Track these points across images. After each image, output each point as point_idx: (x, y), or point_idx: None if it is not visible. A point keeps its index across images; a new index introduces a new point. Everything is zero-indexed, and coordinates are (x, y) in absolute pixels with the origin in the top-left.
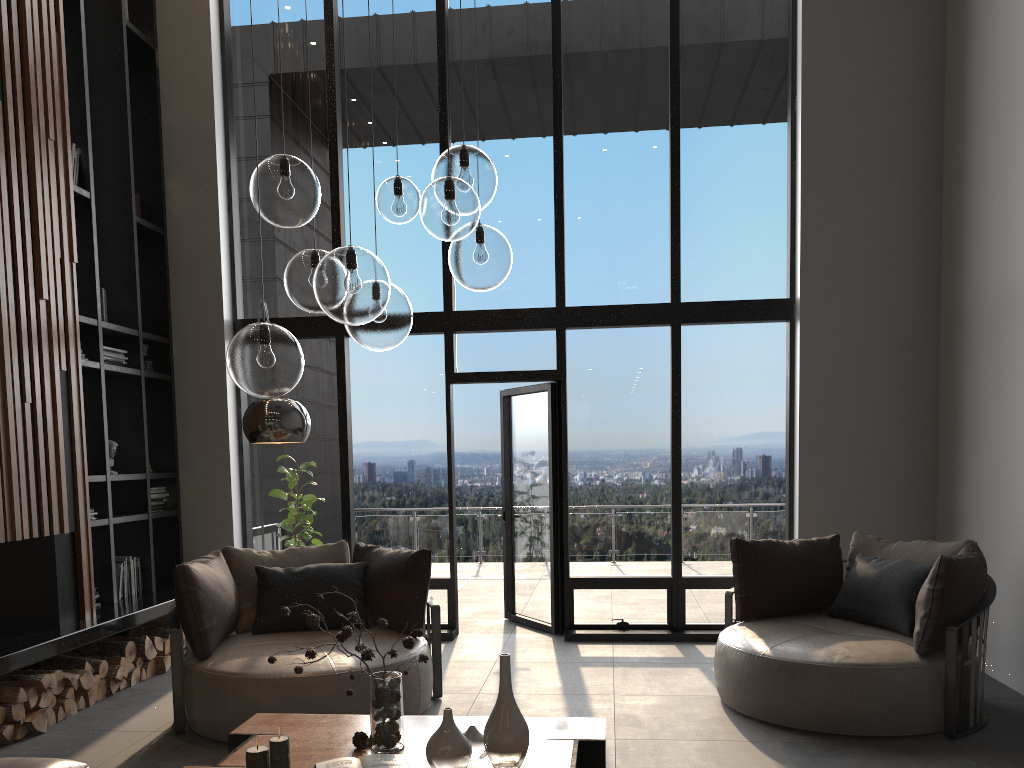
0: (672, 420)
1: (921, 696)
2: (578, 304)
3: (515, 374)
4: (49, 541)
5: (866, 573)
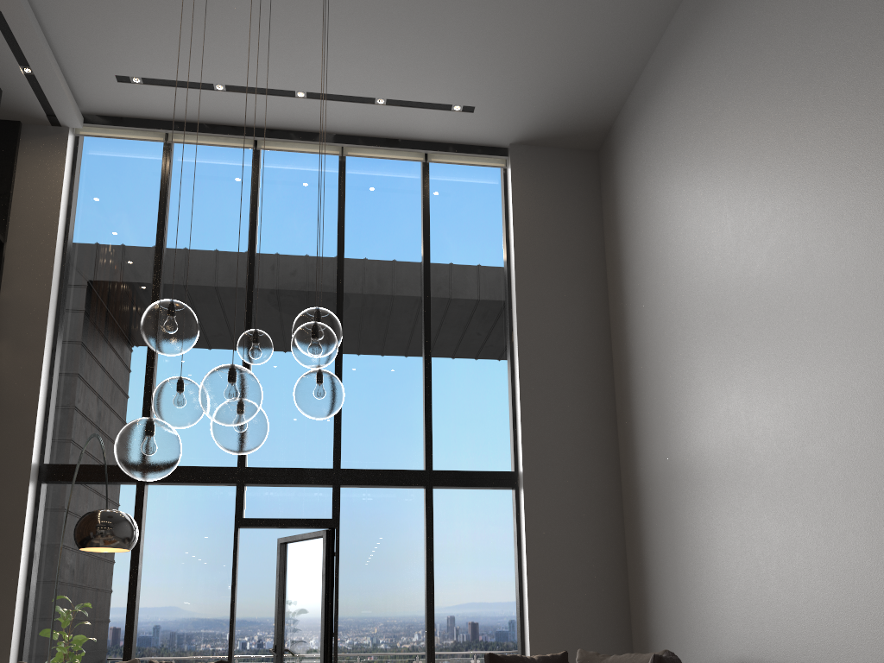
0: (427, 563)
1: None
2: (351, 467)
3: (296, 521)
4: None
5: None
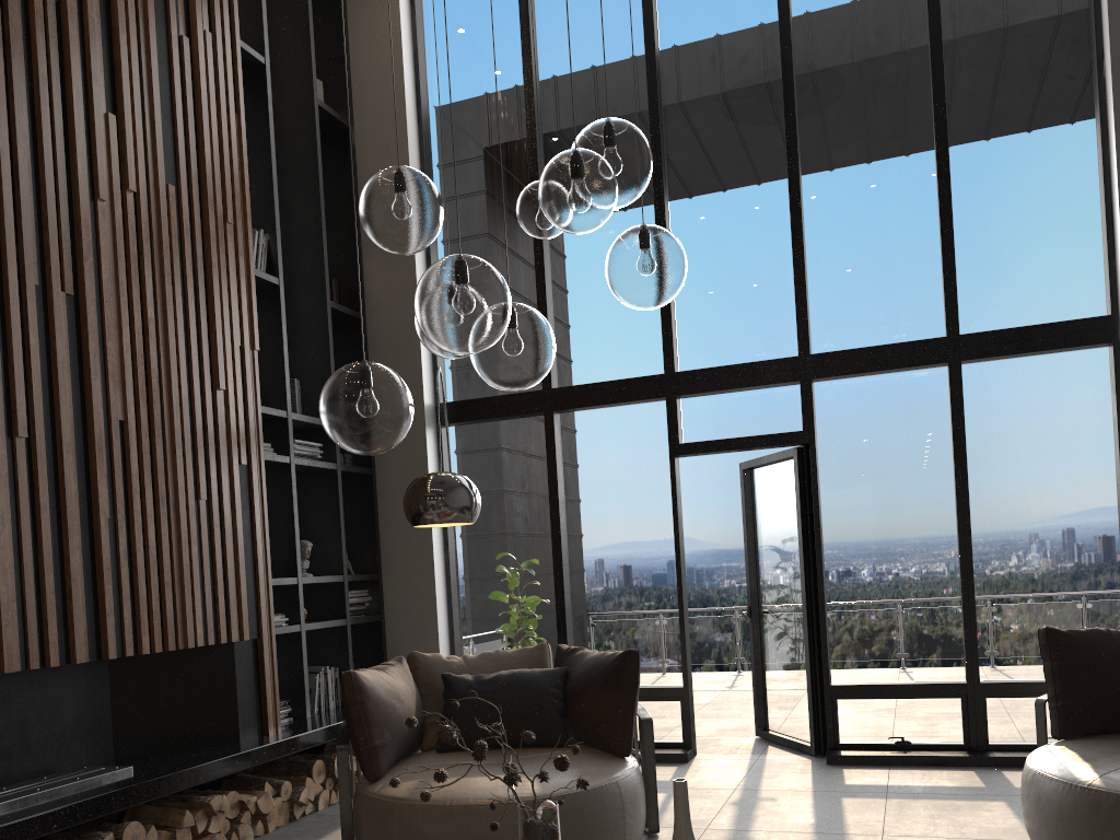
0: (956, 483)
1: None
2: (827, 350)
3: (752, 440)
4: (228, 649)
5: None
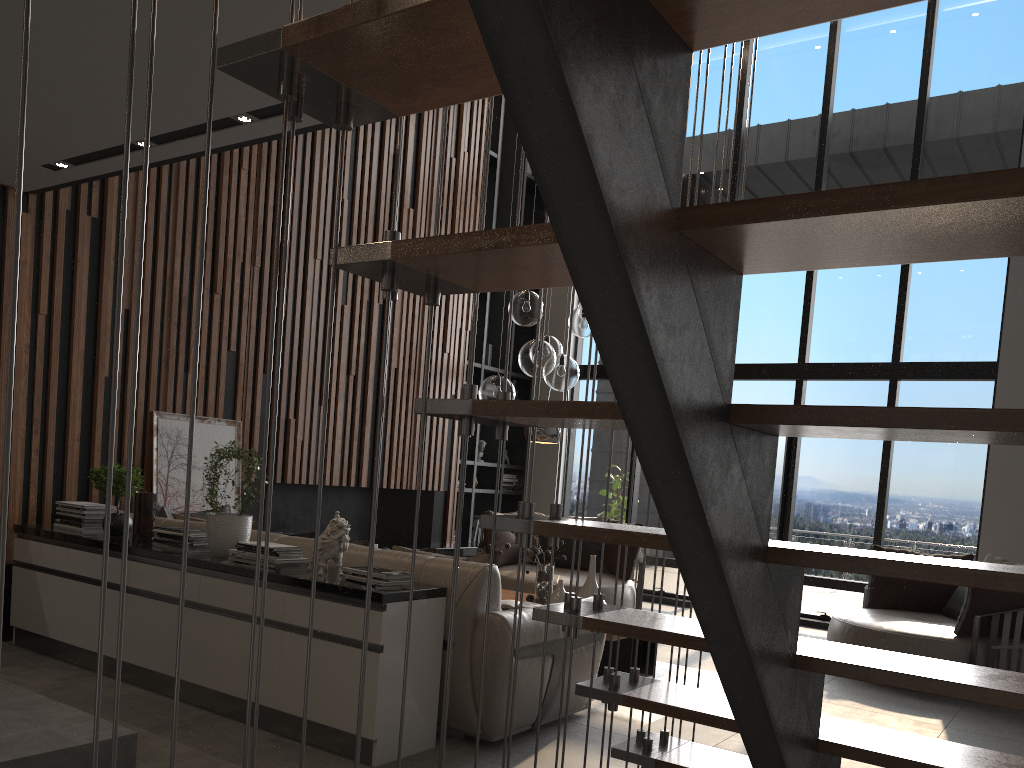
0: (882, 456)
1: None
2: (818, 361)
3: None
4: (431, 494)
5: None
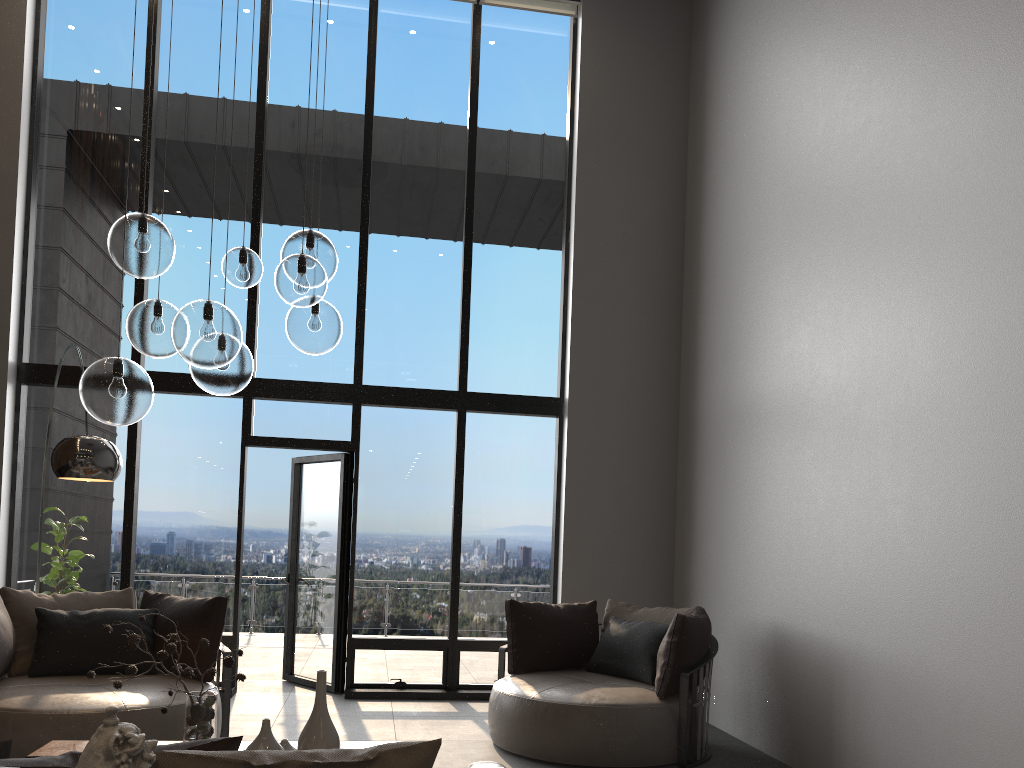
0: (455, 495)
1: (660, 732)
2: (374, 383)
3: (311, 442)
4: None
5: (618, 632)
